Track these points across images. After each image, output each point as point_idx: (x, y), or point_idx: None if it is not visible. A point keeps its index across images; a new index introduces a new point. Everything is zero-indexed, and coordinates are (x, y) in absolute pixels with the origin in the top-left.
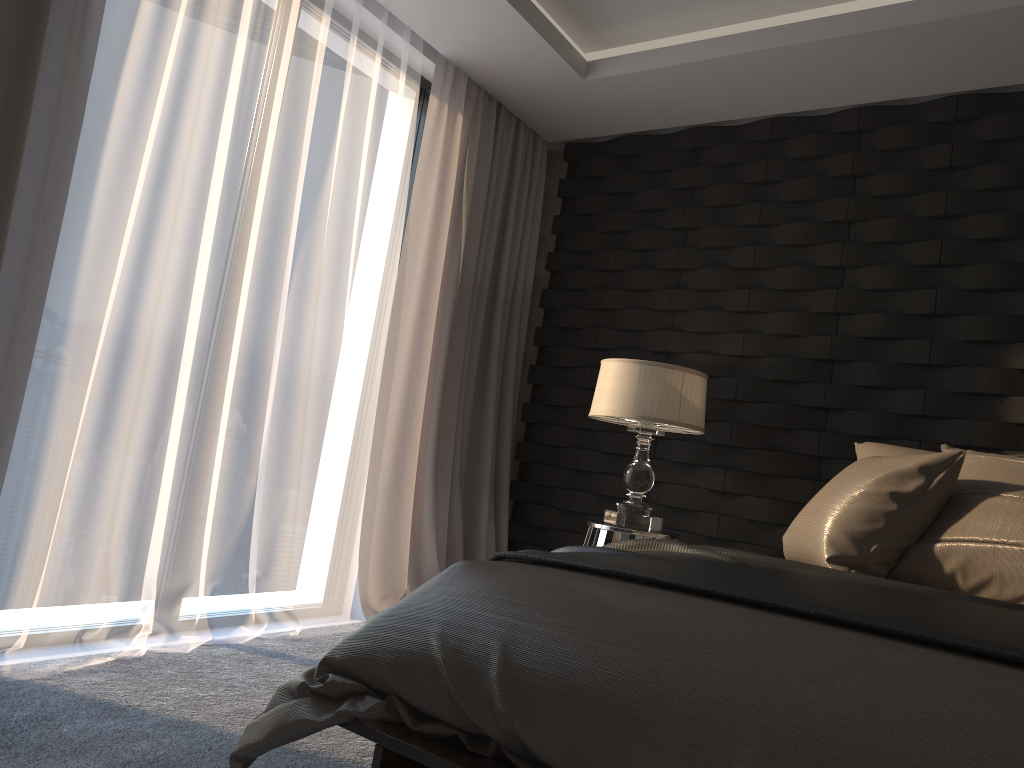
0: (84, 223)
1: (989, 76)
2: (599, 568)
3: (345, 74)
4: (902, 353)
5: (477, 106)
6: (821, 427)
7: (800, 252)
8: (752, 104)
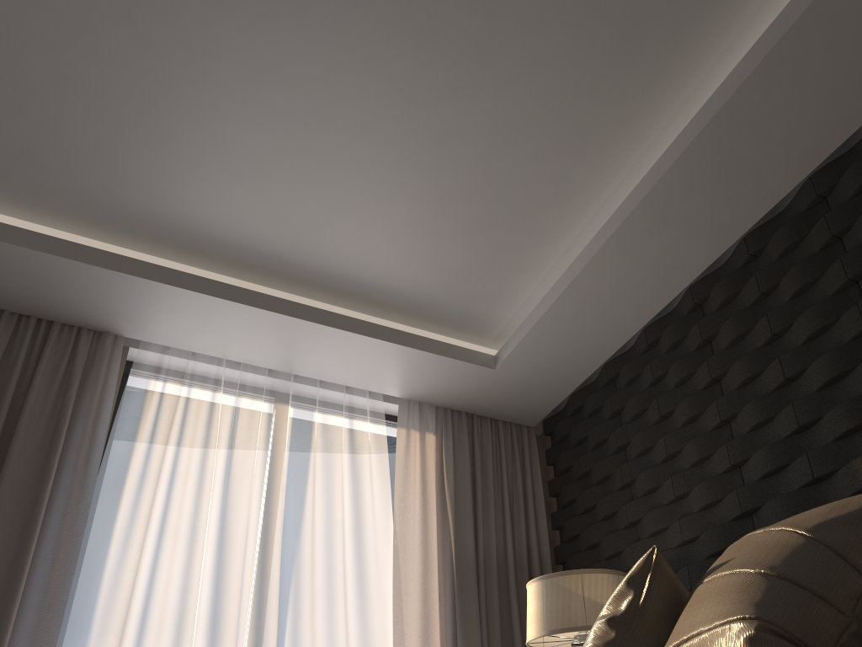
0: (94, 601)
1: (746, 210)
2: None
3: (309, 437)
4: (794, 478)
5: (446, 422)
6: None
7: (696, 425)
8: (618, 326)
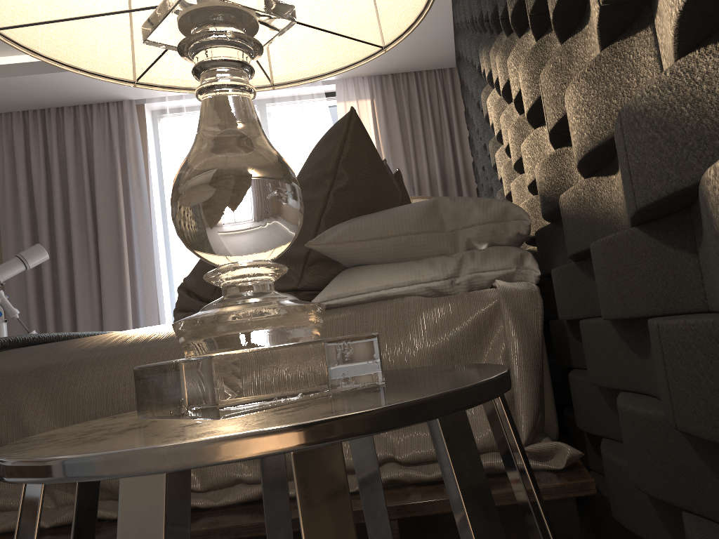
0: (172, 258)
1: None
2: None
3: (272, 130)
4: None
5: (376, 87)
6: None
7: None
8: None
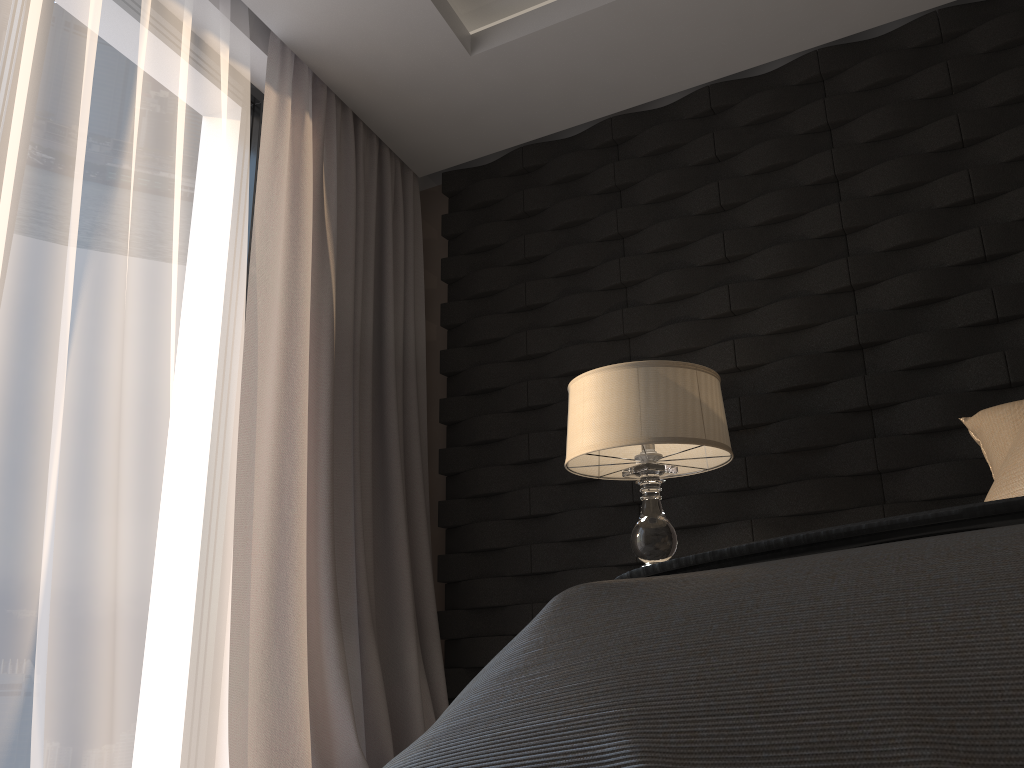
0: None
1: None
2: (947, 513)
3: (140, 22)
4: (955, 315)
5: (329, 113)
6: (869, 434)
7: (782, 229)
8: (684, 67)
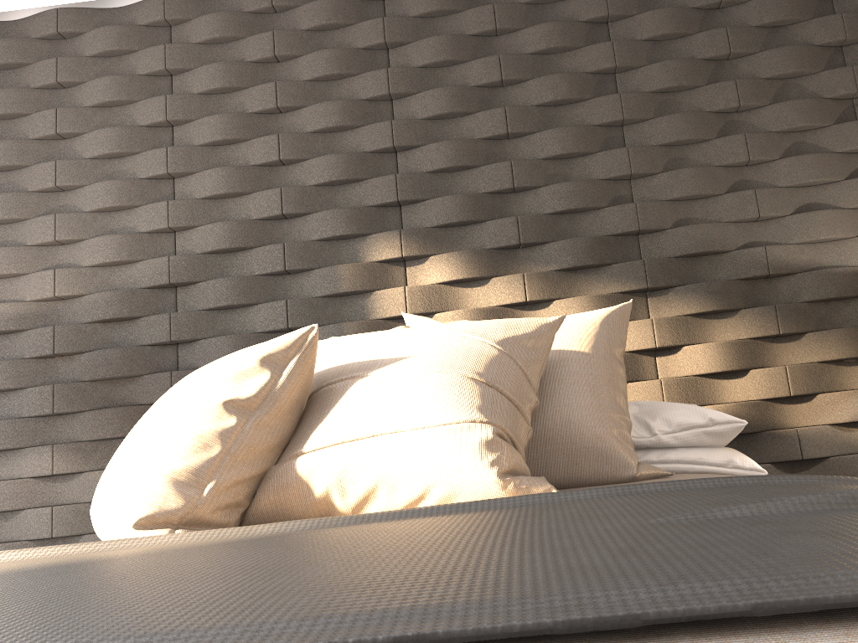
0: None
1: None
2: None
3: None
4: (255, 264)
5: None
6: (173, 366)
7: (116, 164)
8: None
